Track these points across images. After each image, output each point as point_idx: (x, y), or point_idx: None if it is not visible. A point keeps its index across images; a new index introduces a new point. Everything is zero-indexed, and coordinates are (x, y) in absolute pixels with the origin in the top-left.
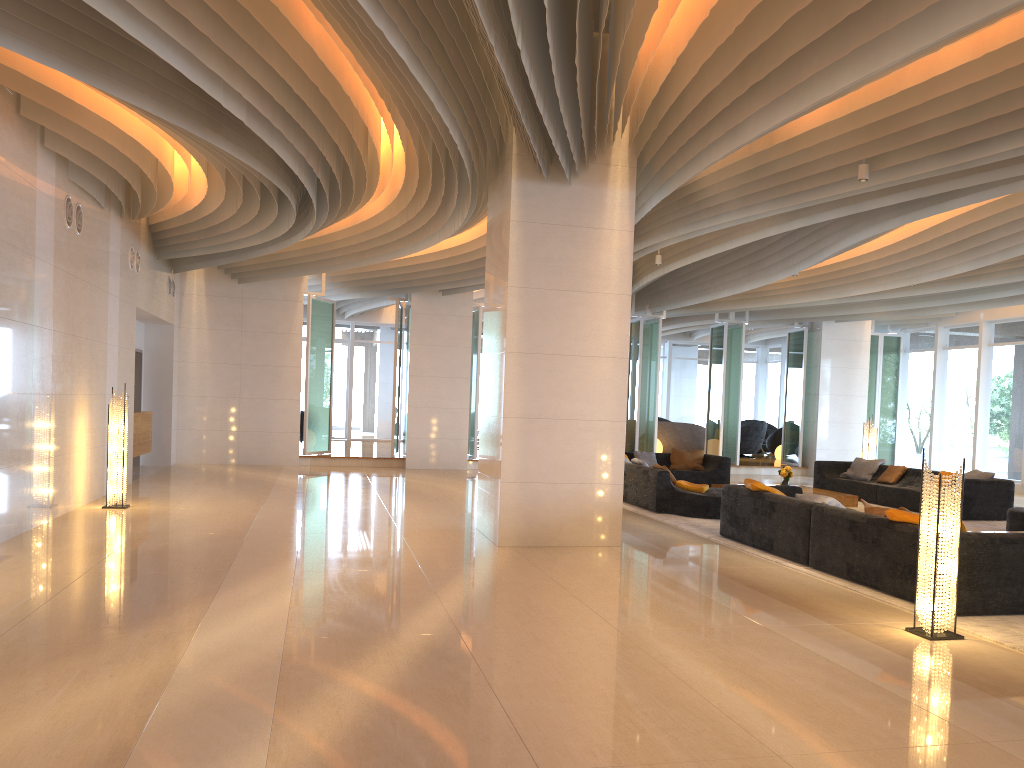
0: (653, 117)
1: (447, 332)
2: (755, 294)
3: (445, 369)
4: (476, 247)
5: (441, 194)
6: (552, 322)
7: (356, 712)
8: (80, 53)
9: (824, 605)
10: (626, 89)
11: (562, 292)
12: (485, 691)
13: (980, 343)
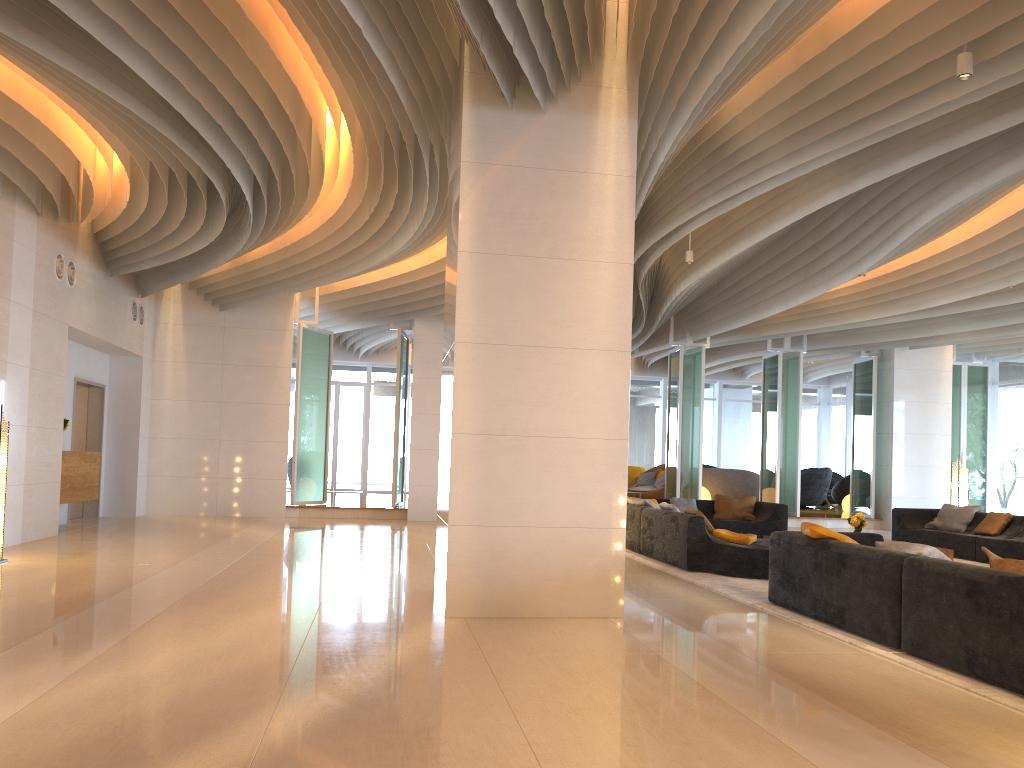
0: None
1: None
2: (813, 313)
3: None
4: None
5: (395, 156)
6: (521, 301)
7: None
8: None
9: (939, 727)
10: None
11: (535, 260)
12: None
13: None
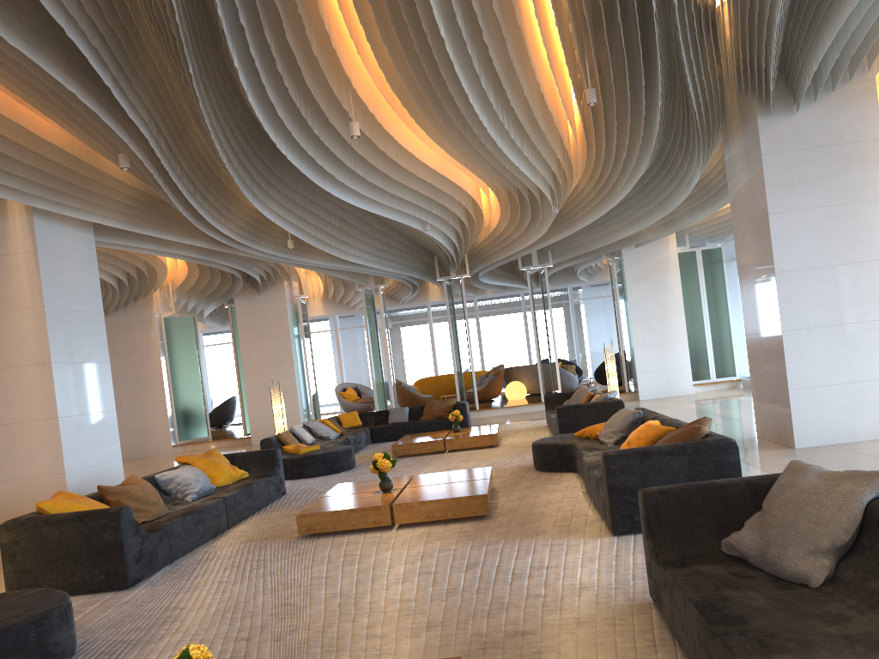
0: None
1: (268, 325)
2: (505, 242)
3: (271, 357)
4: None
5: None
6: None
7: None
8: None
9: None
10: None
11: None
12: None
13: None
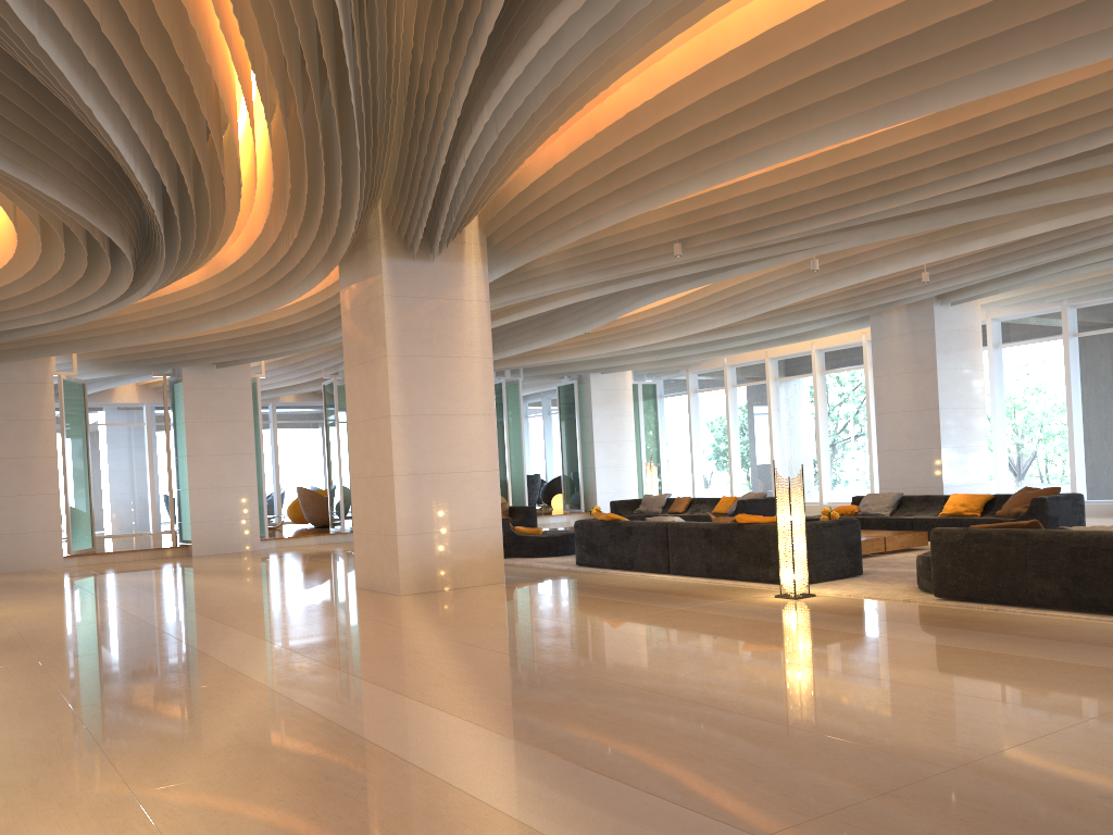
0: (511, 205)
1: (226, 406)
2: (536, 351)
3: (227, 446)
4: (277, 317)
5: (286, 269)
6: (429, 386)
7: (465, 686)
8: (16, 150)
9: (707, 593)
10: (501, 184)
11: (435, 358)
12: (538, 664)
13: (726, 385)
